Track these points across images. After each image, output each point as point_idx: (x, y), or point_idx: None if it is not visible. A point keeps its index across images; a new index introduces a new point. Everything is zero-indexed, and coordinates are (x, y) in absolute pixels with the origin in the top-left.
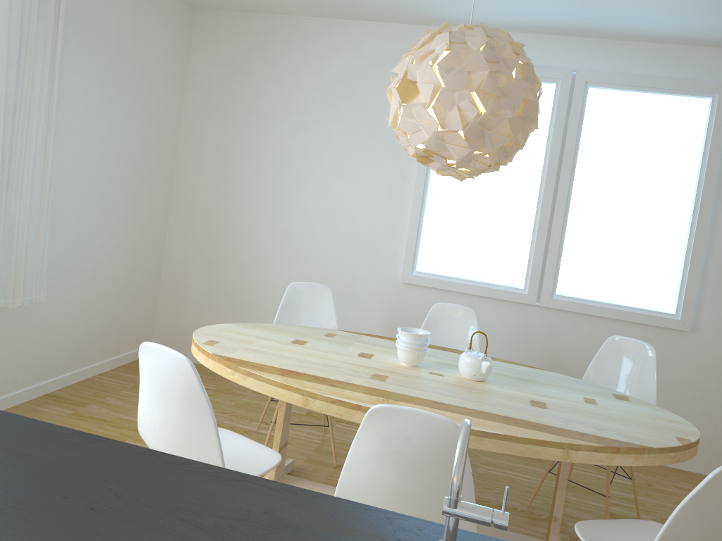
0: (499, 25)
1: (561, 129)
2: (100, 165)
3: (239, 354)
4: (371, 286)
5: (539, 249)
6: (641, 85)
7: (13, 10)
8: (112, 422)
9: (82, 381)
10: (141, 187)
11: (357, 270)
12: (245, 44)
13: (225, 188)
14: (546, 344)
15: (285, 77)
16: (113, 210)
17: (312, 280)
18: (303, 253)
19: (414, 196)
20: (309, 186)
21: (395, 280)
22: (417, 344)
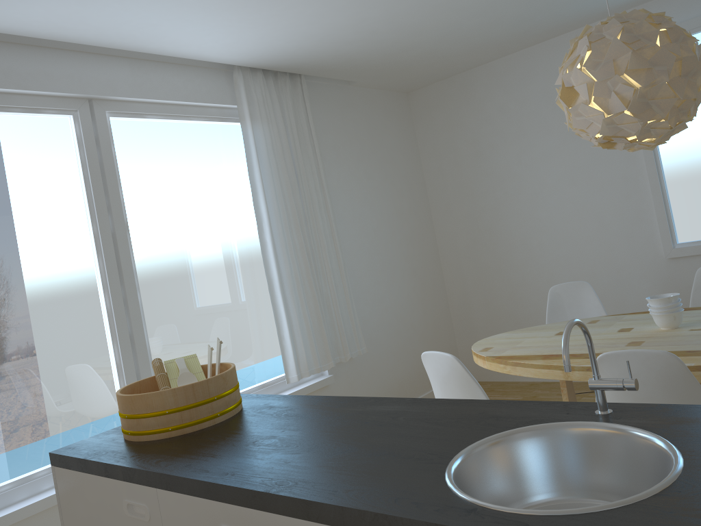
0: None
1: None
2: (374, 239)
3: (508, 352)
4: (638, 271)
5: None
6: None
7: (285, 154)
8: None
9: None
10: (411, 247)
11: (618, 260)
12: (454, 104)
13: (477, 225)
14: None
15: (495, 116)
16: (395, 271)
17: (579, 281)
18: (562, 260)
19: (648, 174)
20: (546, 199)
21: (659, 259)
22: (668, 307)
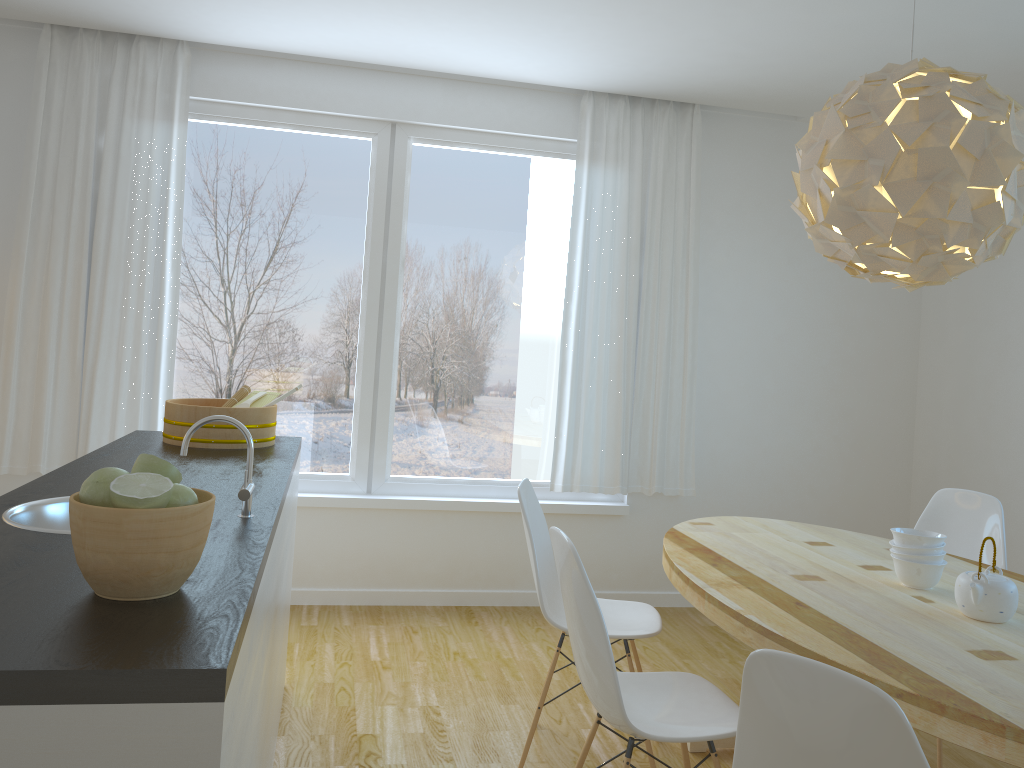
0: None
1: None
2: (774, 350)
3: (698, 533)
4: None
5: None
6: None
7: (632, 209)
8: (736, 643)
9: None
10: (851, 377)
11: None
12: None
13: (972, 371)
14: None
15: None
16: (803, 403)
17: None
18: None
19: None
20: None
21: None
22: (905, 550)
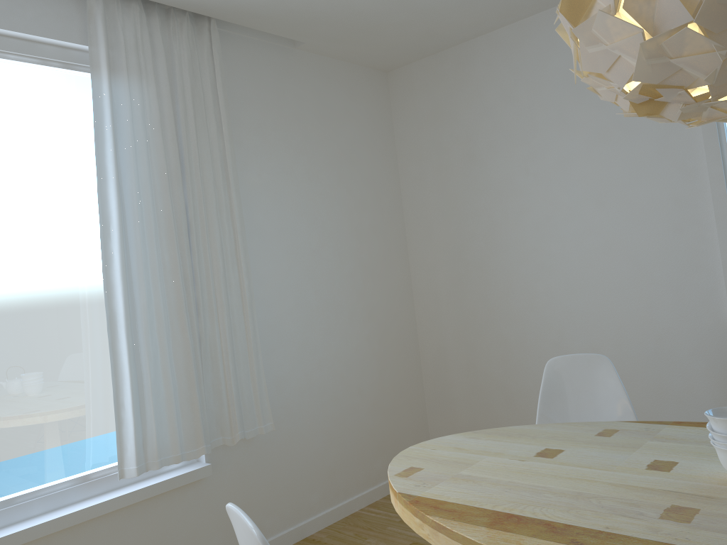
0: None
1: None
2: (311, 265)
3: (439, 489)
4: (688, 341)
5: None
6: None
7: (166, 128)
8: None
9: (347, 517)
10: (369, 280)
11: (658, 322)
12: (445, 88)
13: (464, 257)
14: None
15: (497, 106)
16: (340, 311)
17: (599, 348)
18: (577, 315)
19: (713, 197)
20: (560, 226)
21: (722, 326)
22: None
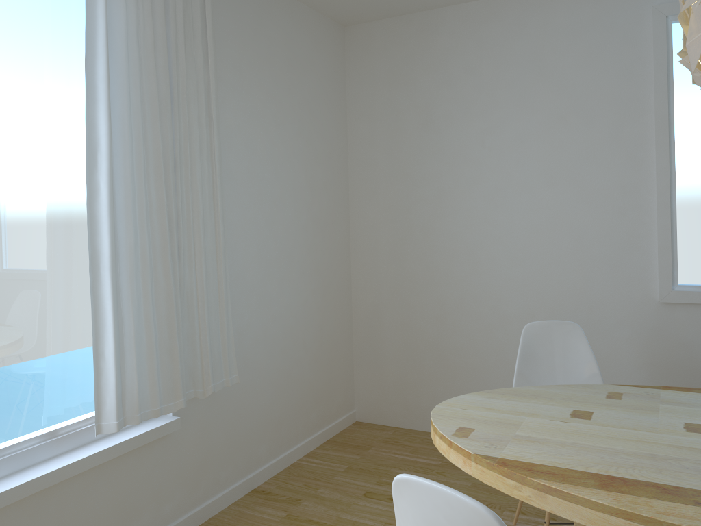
0: None
1: None
2: (273, 215)
3: (513, 450)
4: (617, 312)
5: None
6: None
7: (158, 51)
8: None
9: (288, 467)
10: (318, 234)
11: (592, 294)
12: (406, 52)
13: (409, 219)
14: None
15: (460, 78)
16: (294, 264)
17: (535, 313)
18: (517, 283)
19: (657, 187)
20: (510, 199)
21: (649, 301)
22: None
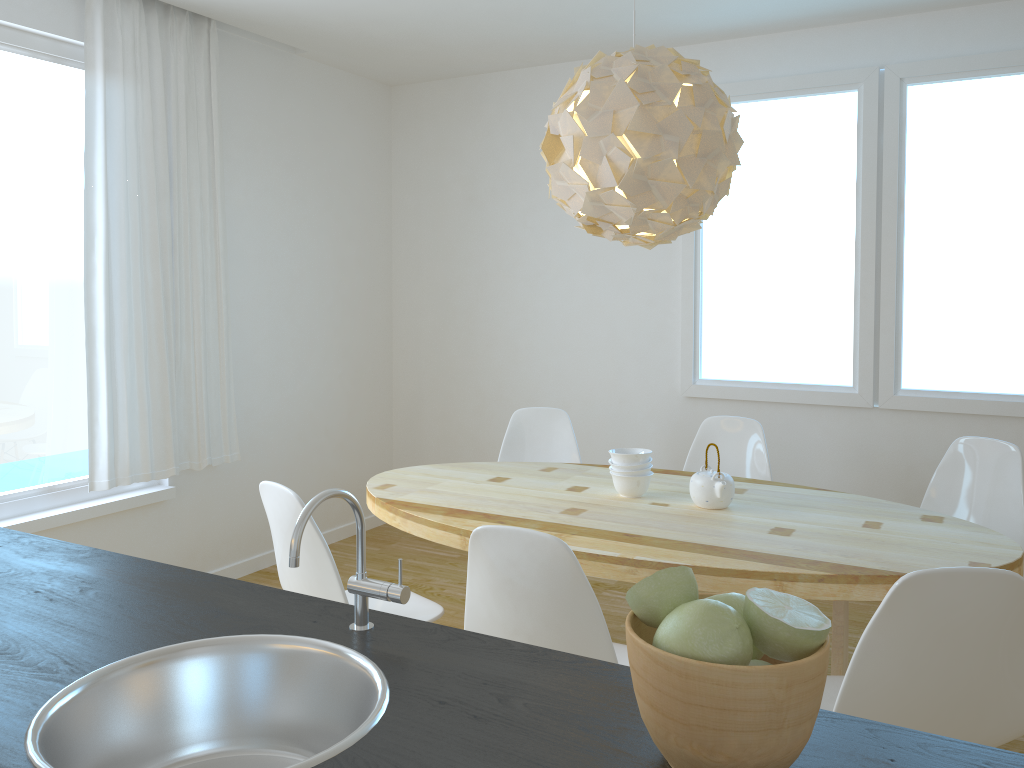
0: (762, 27)
1: (874, 153)
2: (290, 295)
3: (409, 496)
4: (645, 406)
5: (865, 326)
6: (985, 67)
7: (157, 138)
8: None
9: None
10: (348, 315)
11: (623, 386)
12: (453, 119)
13: (452, 302)
14: (899, 462)
15: (504, 151)
16: (315, 346)
17: (569, 406)
18: (554, 373)
19: (682, 277)
20: (549, 285)
21: (674, 395)
22: (632, 468)
